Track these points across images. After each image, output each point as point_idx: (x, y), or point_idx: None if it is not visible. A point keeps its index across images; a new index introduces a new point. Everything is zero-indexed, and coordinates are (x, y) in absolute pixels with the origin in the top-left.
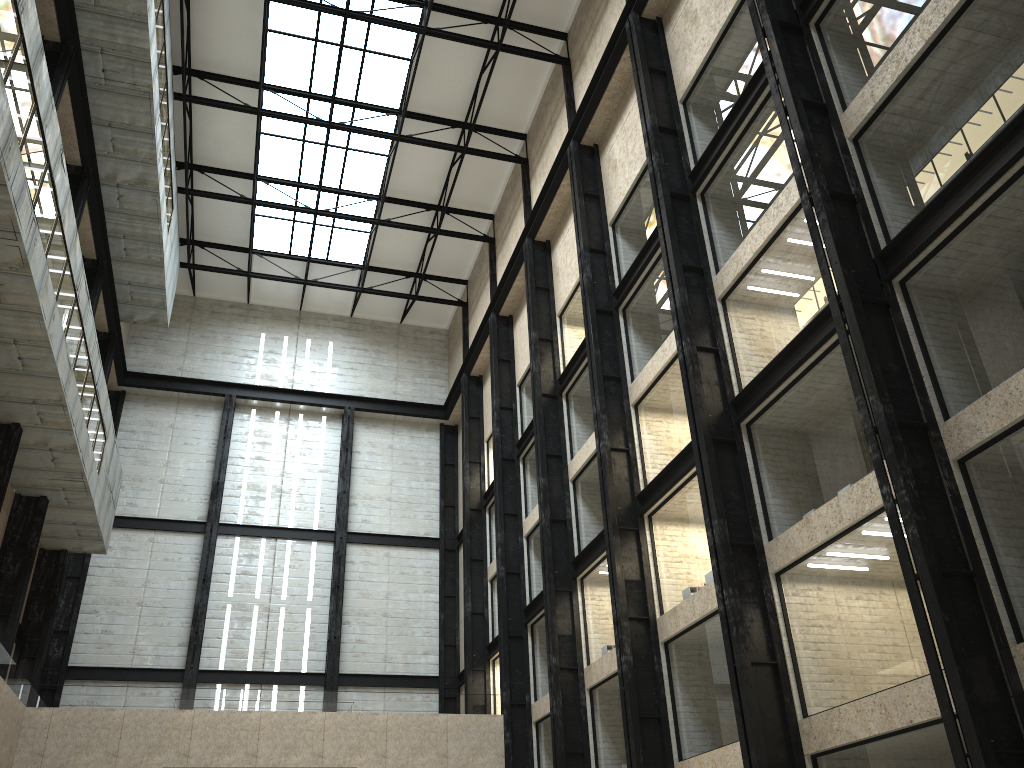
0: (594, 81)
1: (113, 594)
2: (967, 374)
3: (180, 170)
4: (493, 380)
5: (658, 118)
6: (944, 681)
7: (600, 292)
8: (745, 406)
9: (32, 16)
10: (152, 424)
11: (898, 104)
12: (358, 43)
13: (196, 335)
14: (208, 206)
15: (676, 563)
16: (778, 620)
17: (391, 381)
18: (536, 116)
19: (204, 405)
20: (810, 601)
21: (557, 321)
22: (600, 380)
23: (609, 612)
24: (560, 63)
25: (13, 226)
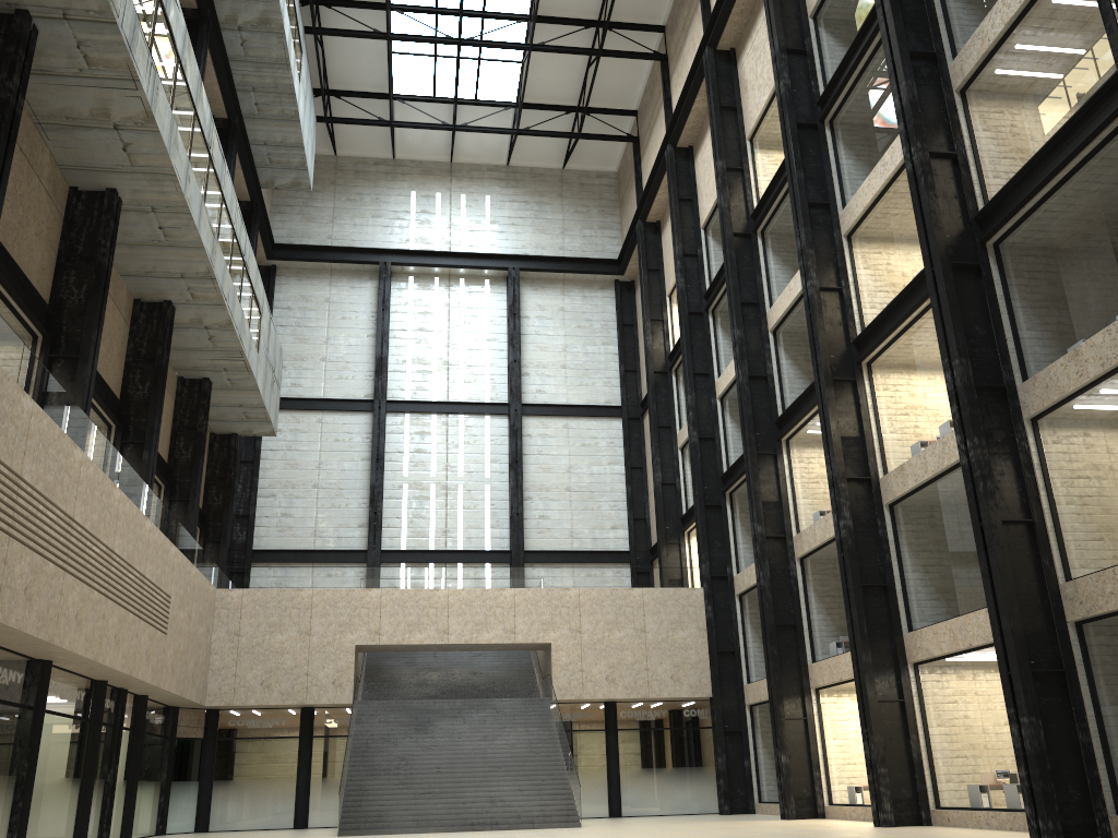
0: None
1: (288, 477)
2: None
3: (305, 7)
4: (674, 224)
5: None
6: None
7: (801, 102)
8: (993, 221)
9: None
10: (307, 299)
11: None
12: None
13: (342, 199)
14: (339, 47)
15: (902, 415)
16: (1035, 472)
17: (557, 236)
18: None
19: (358, 275)
20: (1077, 448)
21: (747, 146)
22: (805, 209)
23: (821, 475)
24: None
25: (131, 73)
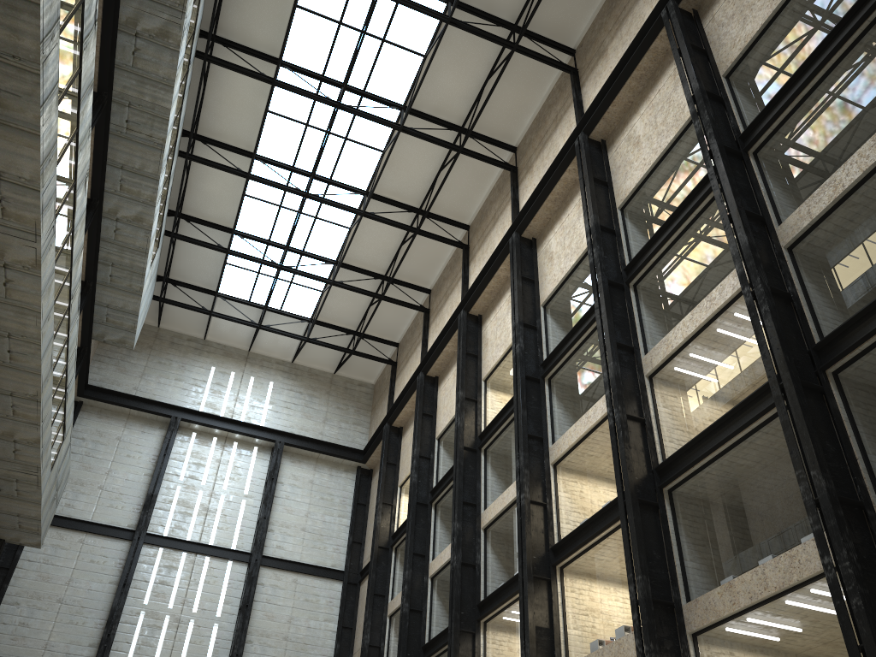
0: (540, 185)
1: (36, 588)
2: None
3: (169, 217)
4: (416, 431)
5: (599, 219)
6: None
7: (530, 361)
8: (669, 473)
9: (91, 55)
10: (101, 434)
11: (833, 222)
12: (341, 132)
13: (154, 360)
14: (187, 250)
15: (586, 615)
16: None
17: (319, 423)
18: (480, 211)
19: (151, 423)
20: None
21: (482, 384)
22: (525, 438)
23: (511, 656)
24: (509, 170)
25: (36, 229)
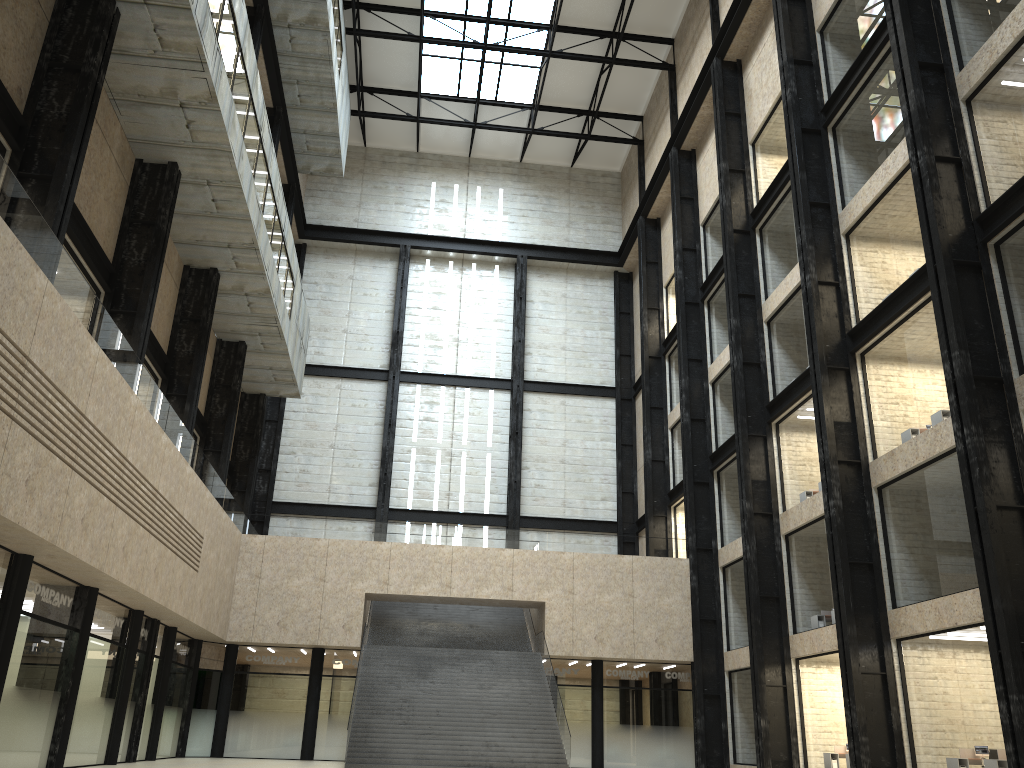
0: None
1: (308, 437)
2: None
3: (346, 10)
4: (675, 220)
5: None
6: None
7: (806, 109)
8: (995, 223)
9: None
10: (333, 276)
11: None
12: None
13: (369, 186)
14: (375, 48)
15: (894, 404)
16: None
17: (563, 228)
18: None
19: (380, 256)
20: None
21: (749, 150)
22: (806, 207)
23: (809, 457)
24: None
25: (199, 56)
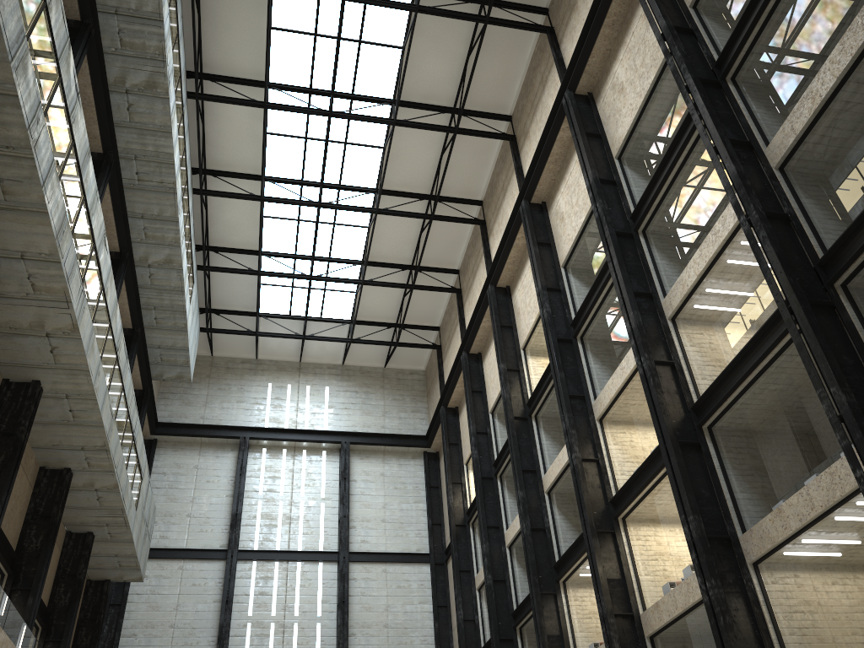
0: (538, 150)
1: (149, 618)
2: None
3: (198, 251)
4: (469, 409)
5: (598, 172)
6: None
7: (559, 324)
8: (705, 410)
9: (81, 126)
10: (179, 466)
11: (817, 133)
12: (340, 137)
13: (214, 388)
14: (222, 279)
15: (653, 560)
16: (761, 608)
17: (379, 417)
18: (489, 185)
19: (222, 447)
20: (791, 587)
21: (521, 353)
22: (567, 399)
23: (593, 611)
24: (507, 139)
25: (66, 296)
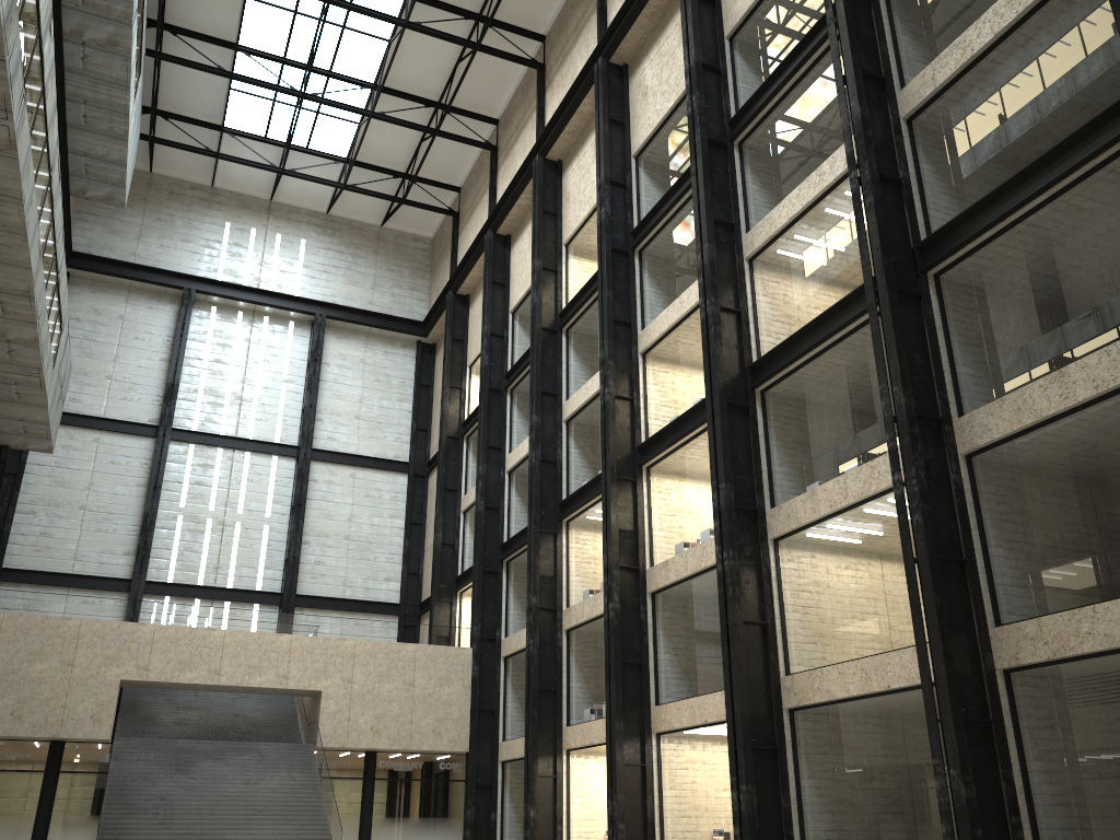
0: None
1: (53, 495)
2: (986, 375)
3: (148, 28)
4: (485, 304)
5: (702, 53)
6: (927, 655)
7: (617, 230)
8: (762, 373)
9: None
10: (99, 313)
11: (957, 93)
12: None
13: (152, 217)
14: (177, 73)
15: (672, 517)
16: (772, 583)
17: (367, 290)
18: (559, 18)
19: (158, 297)
20: (805, 569)
21: (563, 250)
22: (610, 324)
23: (595, 557)
24: None
25: (5, 104)
